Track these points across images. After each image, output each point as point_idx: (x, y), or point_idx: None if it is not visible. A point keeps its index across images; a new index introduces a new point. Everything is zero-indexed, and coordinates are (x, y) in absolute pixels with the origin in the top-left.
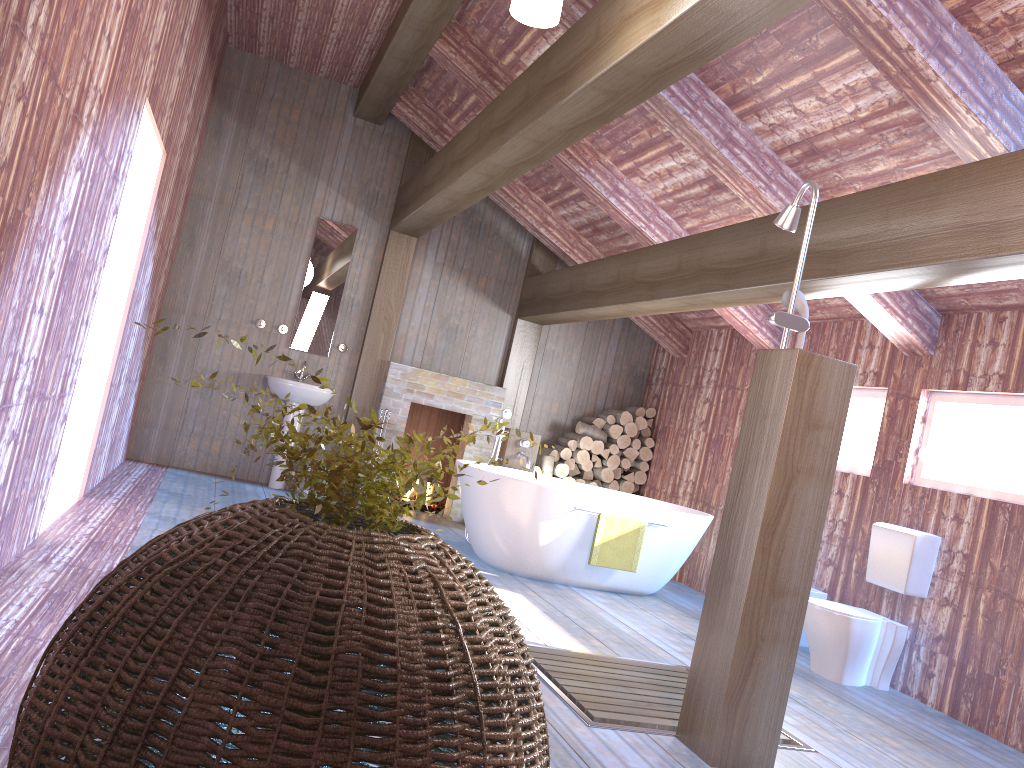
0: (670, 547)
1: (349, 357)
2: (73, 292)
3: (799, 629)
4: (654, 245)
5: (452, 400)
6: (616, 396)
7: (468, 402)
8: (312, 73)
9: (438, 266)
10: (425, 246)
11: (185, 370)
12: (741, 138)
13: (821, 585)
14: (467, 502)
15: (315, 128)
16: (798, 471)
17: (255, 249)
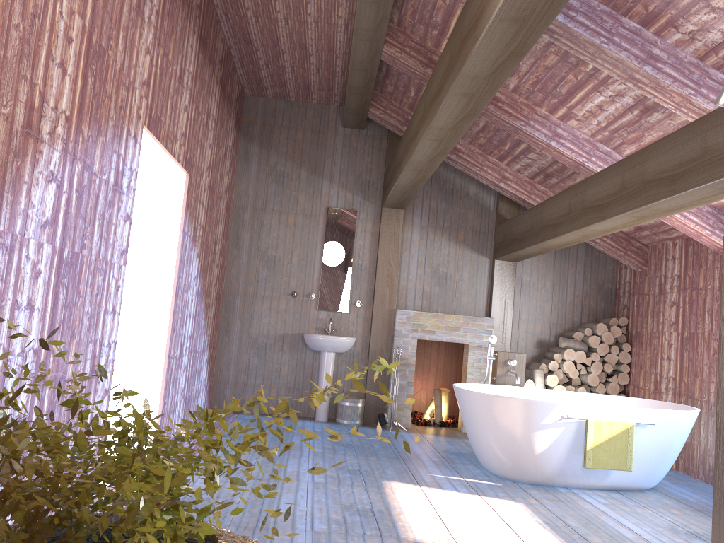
0: (661, 443)
1: (364, 310)
2: (81, 287)
3: None
4: (597, 173)
5: (450, 333)
6: (590, 311)
7: (463, 333)
8: (308, 102)
9: (424, 228)
10: (411, 215)
11: (244, 337)
12: (662, 53)
13: None
14: (466, 420)
15: (315, 141)
16: None
17: (283, 239)
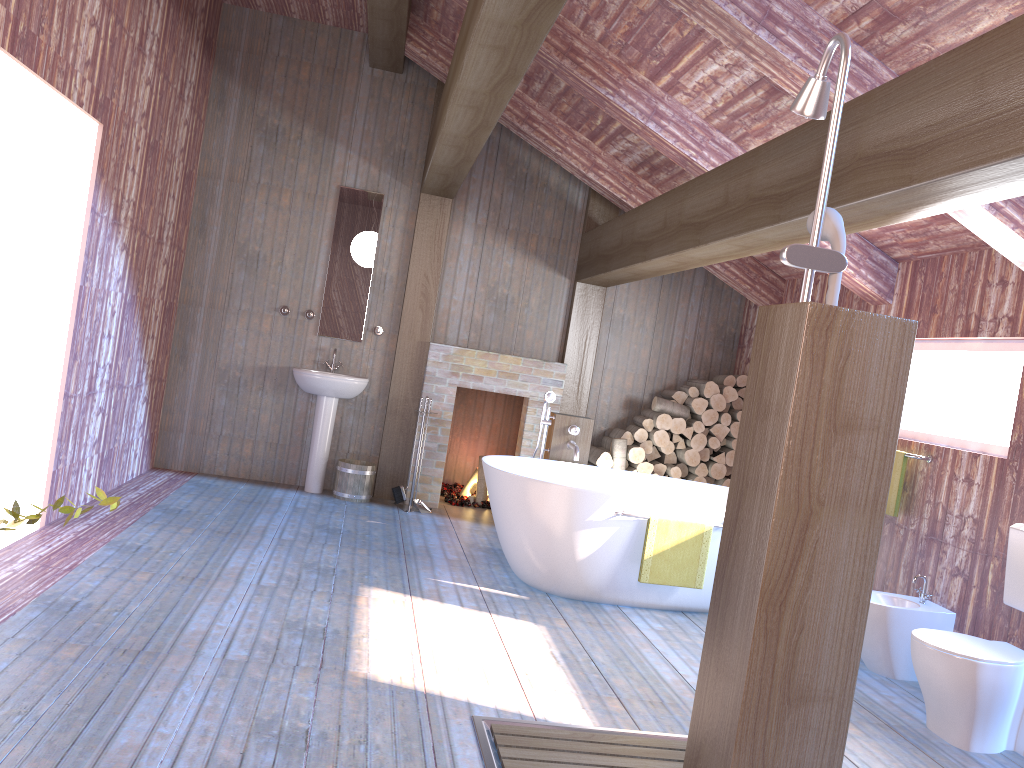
0: None
1: (386, 340)
2: None
3: (838, 754)
4: (700, 176)
5: (504, 381)
6: (702, 363)
7: (523, 382)
8: (320, 23)
9: (480, 229)
10: (463, 207)
11: (207, 368)
12: (785, 13)
13: (948, 601)
14: (493, 508)
15: (328, 85)
16: (821, 502)
17: (272, 228)
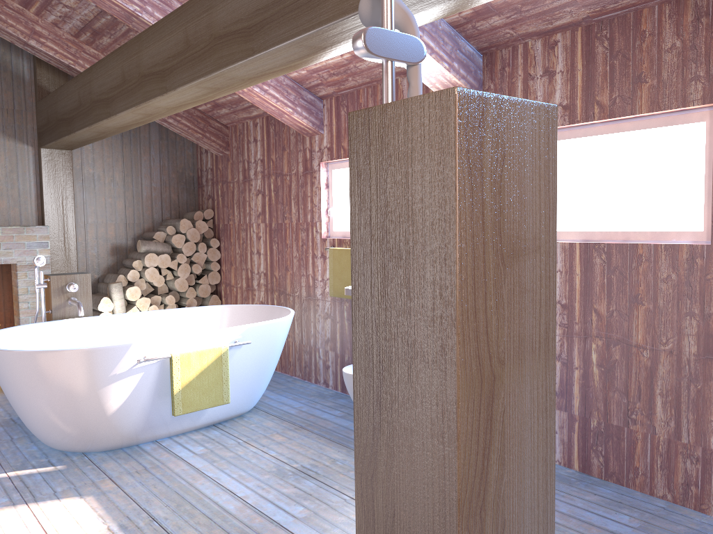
0: (259, 360)
1: None
2: None
3: None
4: (153, 25)
5: None
6: (172, 205)
7: (7, 250)
8: None
9: None
10: None
11: None
12: None
13: None
14: (4, 388)
15: None
16: (502, 361)
17: None
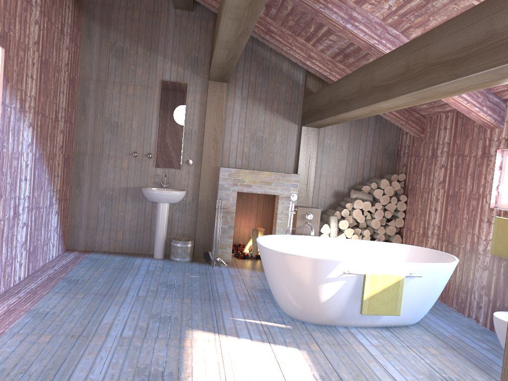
0: (426, 290)
1: (194, 167)
2: None
3: None
4: (385, 54)
5: (264, 187)
6: (376, 168)
7: (275, 186)
8: None
9: (244, 99)
10: (233, 87)
11: (93, 190)
12: None
13: None
14: (265, 270)
15: (150, 21)
16: None
17: (124, 107)
